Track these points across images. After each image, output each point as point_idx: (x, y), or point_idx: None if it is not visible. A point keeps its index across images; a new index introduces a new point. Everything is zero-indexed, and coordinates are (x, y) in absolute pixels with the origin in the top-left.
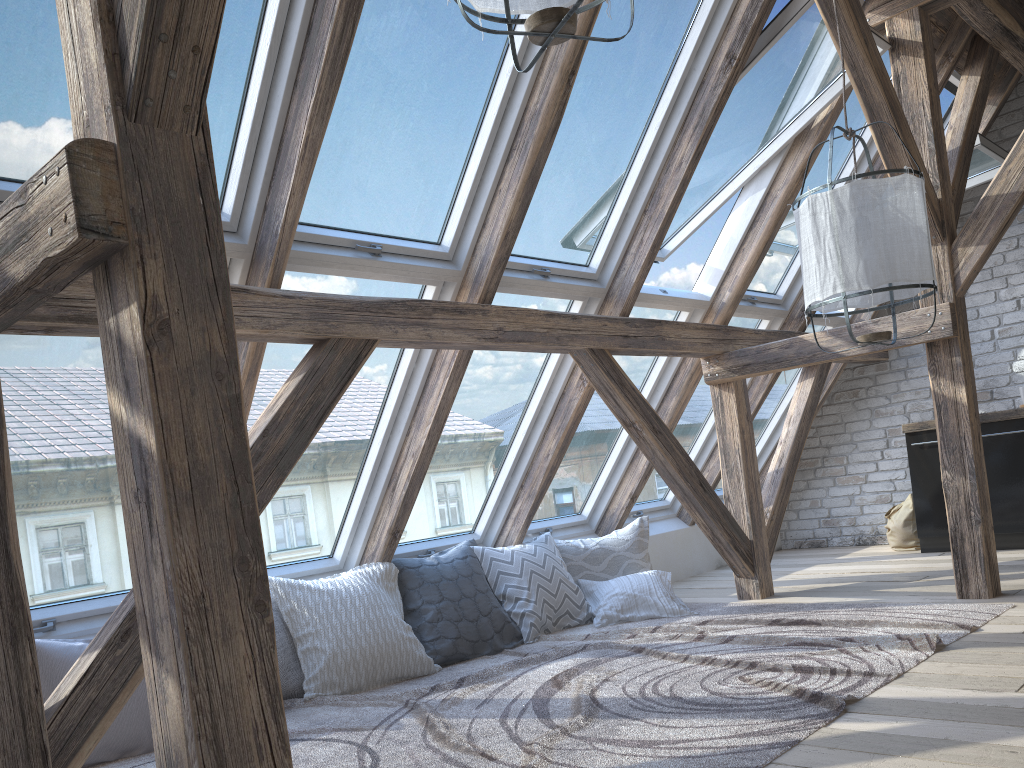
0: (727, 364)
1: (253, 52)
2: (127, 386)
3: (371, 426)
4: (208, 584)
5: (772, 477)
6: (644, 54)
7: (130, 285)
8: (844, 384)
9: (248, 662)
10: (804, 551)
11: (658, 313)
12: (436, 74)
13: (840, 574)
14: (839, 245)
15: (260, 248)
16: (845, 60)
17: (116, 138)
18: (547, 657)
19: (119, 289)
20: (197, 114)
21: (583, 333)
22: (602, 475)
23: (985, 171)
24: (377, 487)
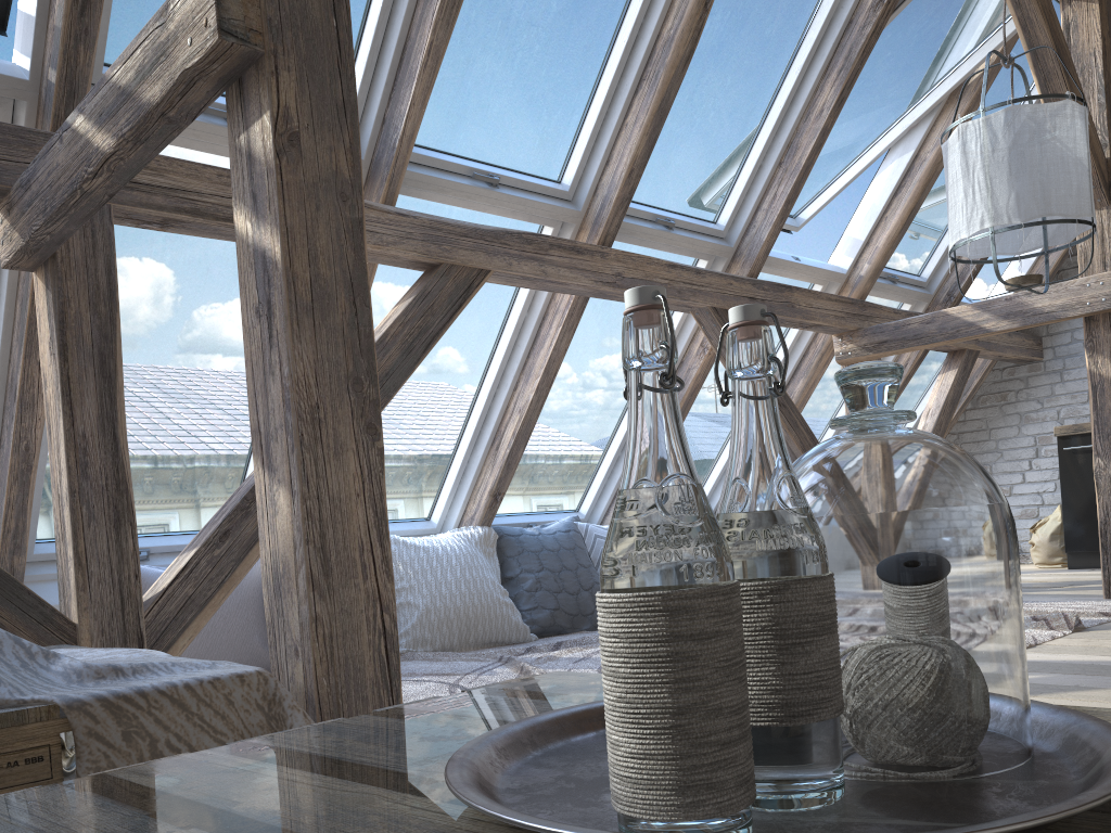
0: (861, 341)
1: None
2: (254, 200)
3: (477, 378)
4: (323, 397)
5: None
6: None
7: (263, 95)
8: (991, 386)
9: (357, 481)
10: None
11: (789, 284)
12: None
13: None
14: (989, 176)
15: (376, 164)
16: None
17: None
18: None
19: (252, 103)
20: None
21: (706, 289)
22: (718, 463)
23: None
24: (480, 445)
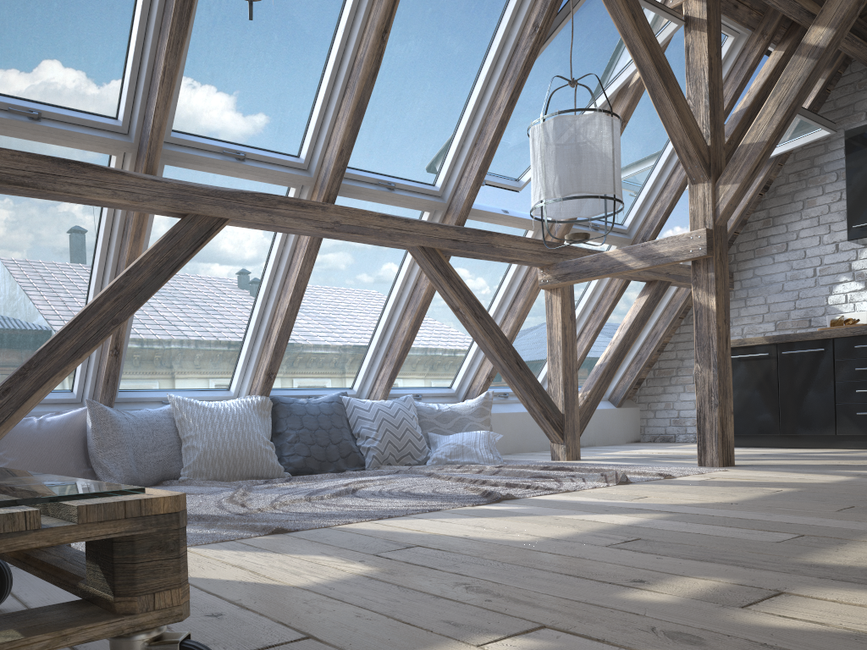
0: (554, 273)
1: (133, 7)
2: None
3: (253, 292)
4: None
5: (596, 369)
6: (467, 21)
7: None
8: None
9: None
10: (653, 443)
11: (506, 230)
12: (283, 29)
13: (649, 453)
14: (544, 164)
15: (141, 146)
16: (619, 30)
17: None
18: (365, 474)
19: None
20: None
21: (414, 233)
22: (467, 358)
23: (809, 133)
24: (259, 339)
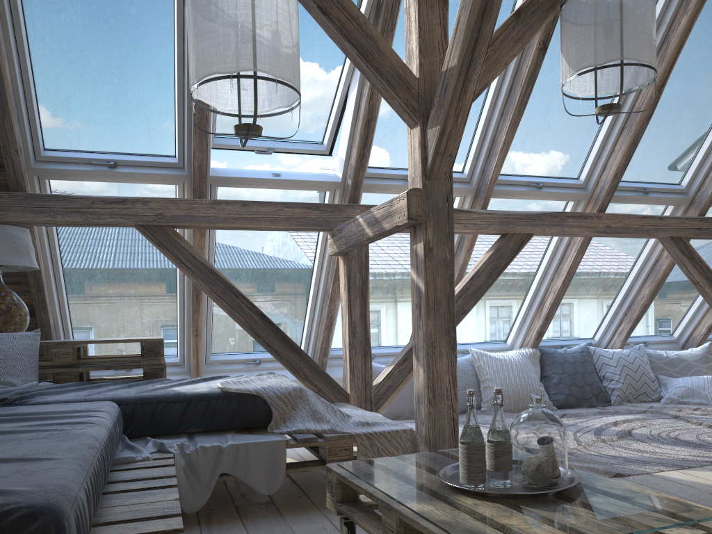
0: None
1: (484, 100)
2: (417, 269)
3: (532, 274)
4: (436, 338)
5: None
6: None
7: (421, 236)
8: None
9: (446, 366)
10: None
11: None
12: None
13: None
14: None
15: (479, 190)
16: None
17: (421, 187)
18: (619, 412)
19: (417, 236)
20: (448, 175)
21: (666, 227)
22: (689, 312)
23: None
24: (533, 307)
